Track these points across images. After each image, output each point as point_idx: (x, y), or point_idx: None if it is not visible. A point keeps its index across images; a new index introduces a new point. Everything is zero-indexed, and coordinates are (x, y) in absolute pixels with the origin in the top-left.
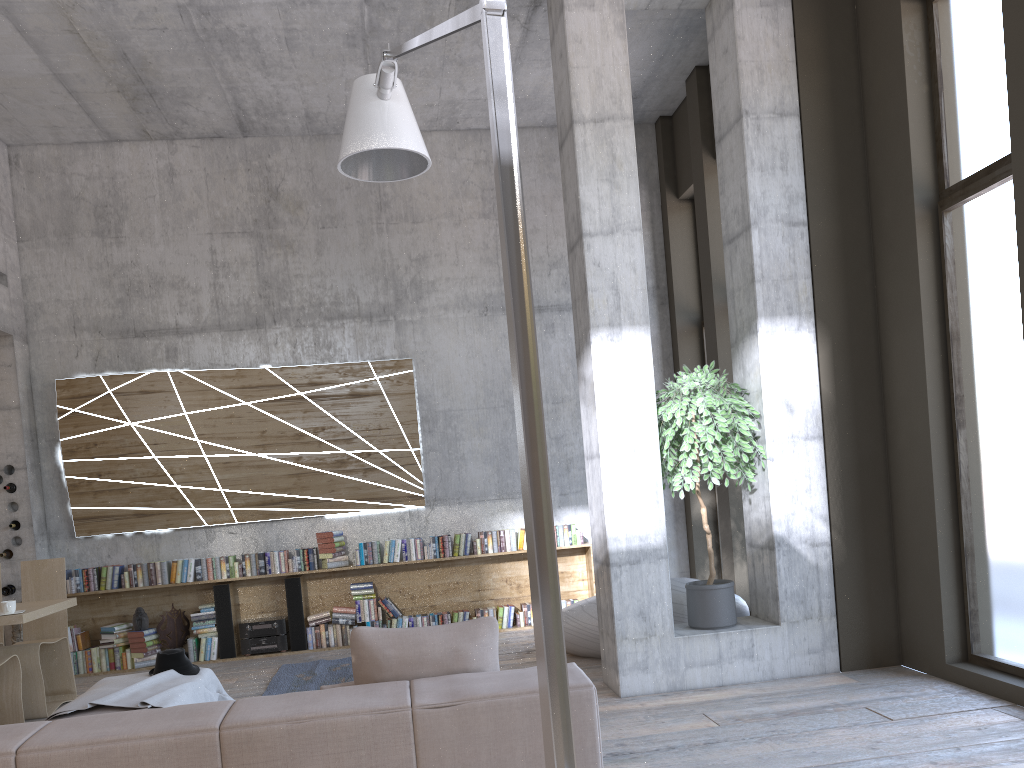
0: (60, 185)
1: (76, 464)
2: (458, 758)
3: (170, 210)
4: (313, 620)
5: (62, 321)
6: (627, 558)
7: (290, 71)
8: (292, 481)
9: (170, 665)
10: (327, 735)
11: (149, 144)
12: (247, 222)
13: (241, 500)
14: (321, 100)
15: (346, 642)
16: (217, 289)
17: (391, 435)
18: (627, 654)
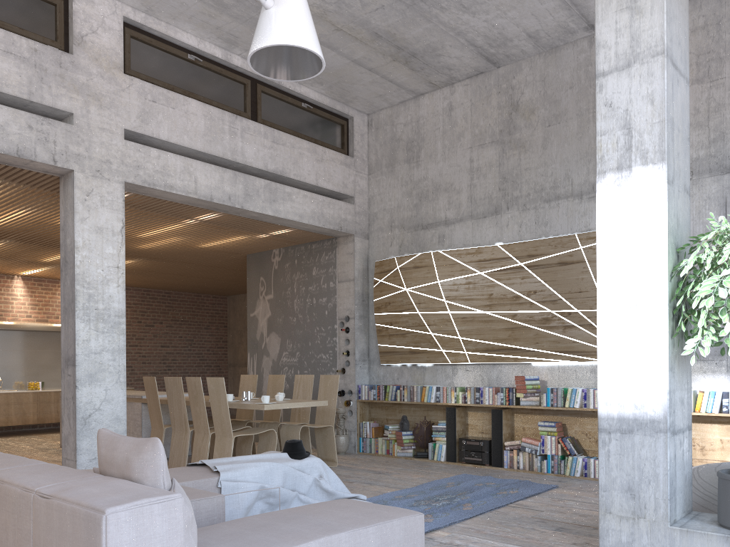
0: (390, 133)
1: (380, 316)
2: (45, 542)
3: (447, 136)
4: (508, 445)
5: (385, 223)
6: (618, 426)
7: (487, 5)
8: (507, 333)
9: (286, 450)
10: (6, 497)
11: (439, 91)
12: (495, 133)
13: (472, 346)
14: (529, 20)
15: (531, 468)
16: (471, 188)
17: (589, 297)
18: (610, 530)
